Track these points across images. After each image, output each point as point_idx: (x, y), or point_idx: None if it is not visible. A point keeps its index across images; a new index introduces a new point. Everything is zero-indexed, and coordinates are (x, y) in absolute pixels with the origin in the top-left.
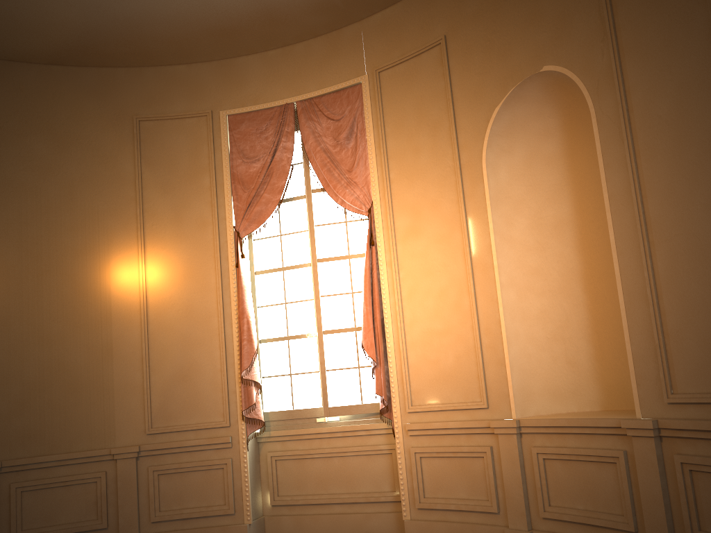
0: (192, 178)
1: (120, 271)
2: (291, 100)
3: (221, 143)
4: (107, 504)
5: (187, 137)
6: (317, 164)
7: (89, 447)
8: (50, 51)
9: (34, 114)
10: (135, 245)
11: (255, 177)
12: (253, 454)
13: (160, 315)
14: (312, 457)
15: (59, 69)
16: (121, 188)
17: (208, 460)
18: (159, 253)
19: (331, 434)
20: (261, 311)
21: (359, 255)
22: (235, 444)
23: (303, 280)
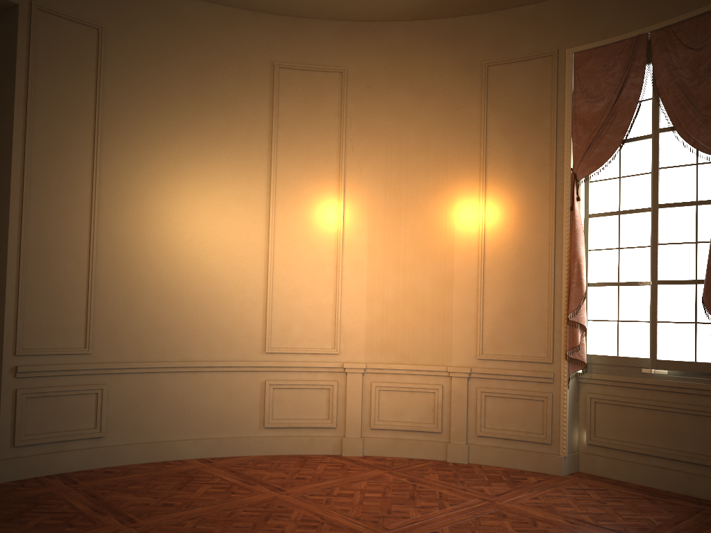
0: (533, 120)
1: (463, 210)
2: (645, 30)
3: (564, 83)
4: (442, 413)
5: (531, 78)
6: (669, 100)
7: (430, 362)
8: (415, 8)
9: (400, 68)
10: (477, 186)
11: (597, 117)
12: (572, 393)
13: (495, 252)
14: (633, 406)
15: (421, 23)
16: (468, 132)
17: (530, 391)
18: (498, 194)
19: (656, 386)
20: (592, 255)
21: (709, 201)
22: (556, 381)
23: (640, 226)
